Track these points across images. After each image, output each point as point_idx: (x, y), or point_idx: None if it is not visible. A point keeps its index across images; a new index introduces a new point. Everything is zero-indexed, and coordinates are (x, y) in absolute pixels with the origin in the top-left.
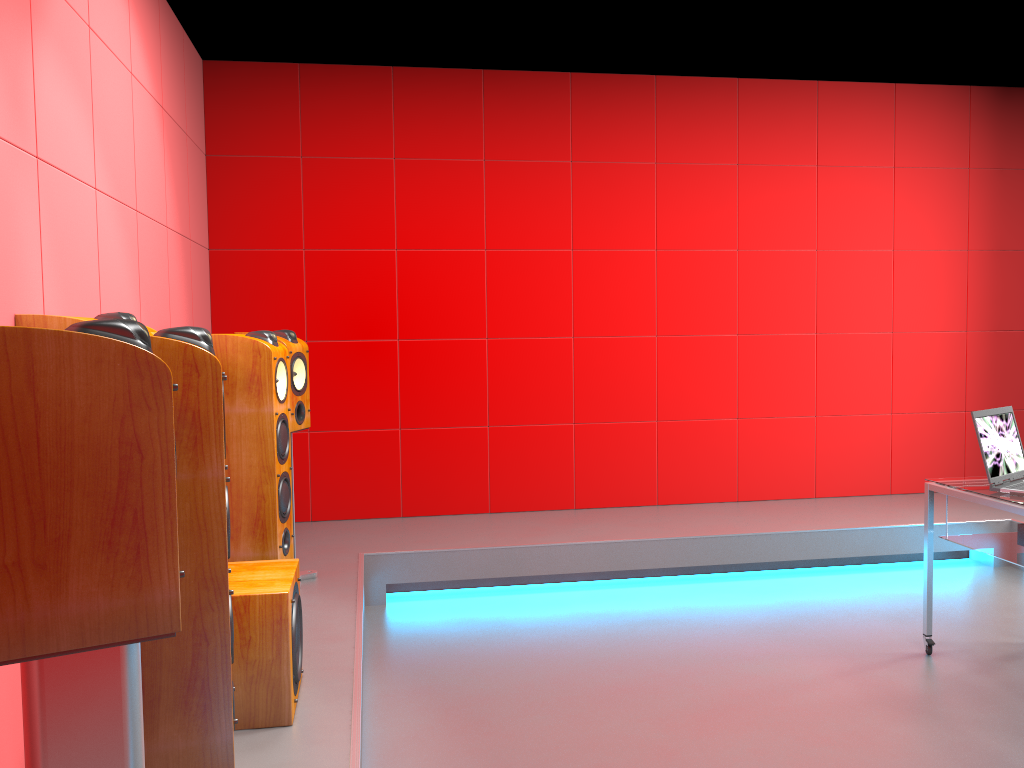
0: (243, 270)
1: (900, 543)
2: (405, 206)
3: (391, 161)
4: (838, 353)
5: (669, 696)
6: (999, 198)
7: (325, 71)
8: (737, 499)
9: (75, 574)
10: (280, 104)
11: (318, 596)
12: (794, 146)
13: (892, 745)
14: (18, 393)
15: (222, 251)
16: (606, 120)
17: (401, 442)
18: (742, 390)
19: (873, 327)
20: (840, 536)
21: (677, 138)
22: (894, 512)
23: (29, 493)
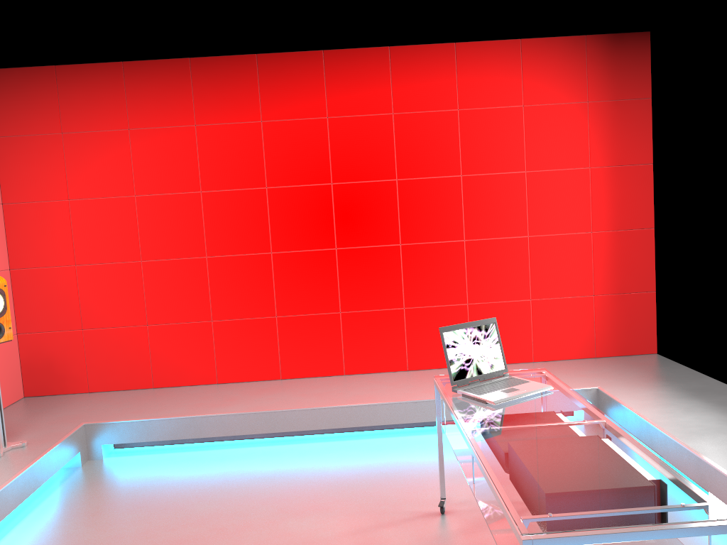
0: (27, 217)
1: None
2: (139, 163)
3: (126, 131)
4: (484, 254)
5: None
6: (615, 124)
7: (74, 69)
8: (408, 369)
9: None
10: (44, 96)
11: (3, 464)
12: (438, 96)
13: None
14: None
15: (11, 204)
16: (286, 88)
17: (149, 334)
18: (407, 286)
19: (512, 233)
20: None
21: (343, 97)
22: None
23: None
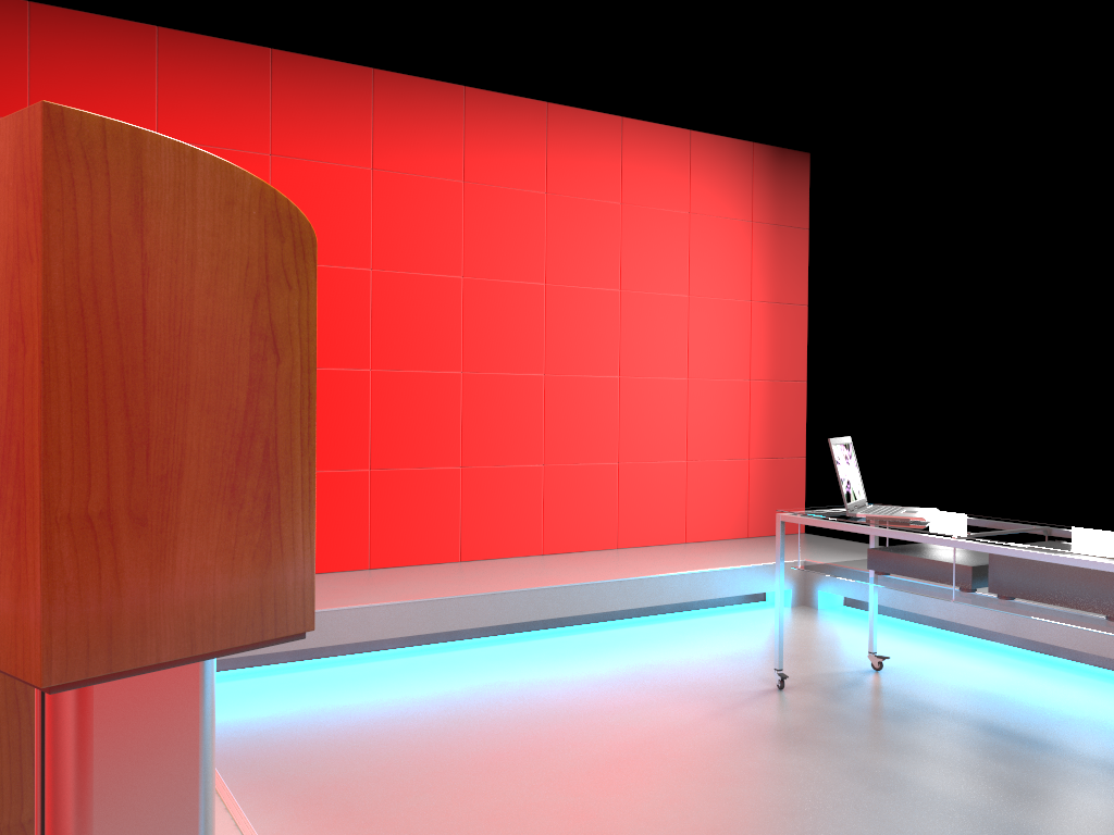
0: None
1: (713, 587)
2: None
3: None
4: (639, 397)
5: (553, 757)
6: (776, 253)
7: (66, 17)
8: (542, 552)
9: (185, 537)
10: (0, 49)
11: None
12: (600, 180)
13: (796, 776)
14: (119, 231)
15: None
16: (412, 127)
17: None
18: (548, 434)
19: (671, 372)
20: (661, 582)
21: (486, 157)
22: (700, 558)
23: (128, 399)
